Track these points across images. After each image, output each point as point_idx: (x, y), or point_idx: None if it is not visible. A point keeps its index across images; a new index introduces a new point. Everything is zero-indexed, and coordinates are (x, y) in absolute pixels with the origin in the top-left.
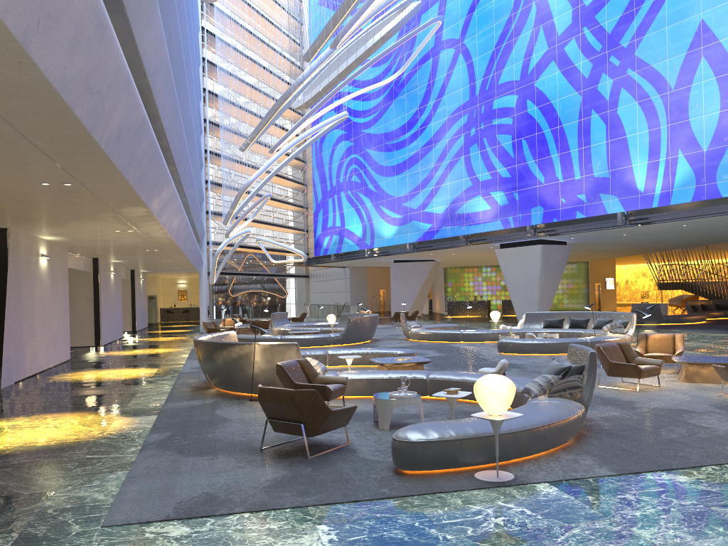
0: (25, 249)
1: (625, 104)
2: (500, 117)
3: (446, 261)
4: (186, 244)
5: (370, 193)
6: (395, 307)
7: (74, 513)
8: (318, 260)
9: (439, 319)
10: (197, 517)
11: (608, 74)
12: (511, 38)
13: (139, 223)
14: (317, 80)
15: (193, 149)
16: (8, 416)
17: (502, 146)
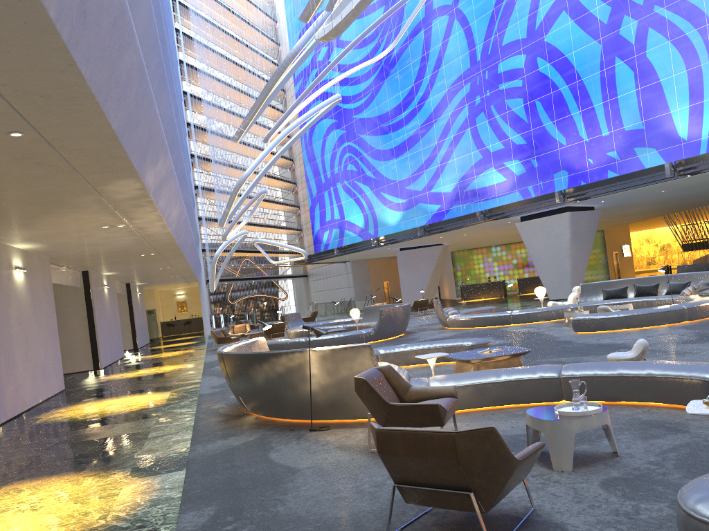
0: None
1: (656, 46)
2: (507, 81)
3: (454, 244)
4: (186, 244)
5: (368, 181)
6: (406, 297)
7: None
8: (319, 256)
9: (457, 305)
10: None
11: (631, 15)
12: None
13: (131, 211)
14: (343, 4)
15: (181, 145)
16: None
17: (513, 112)
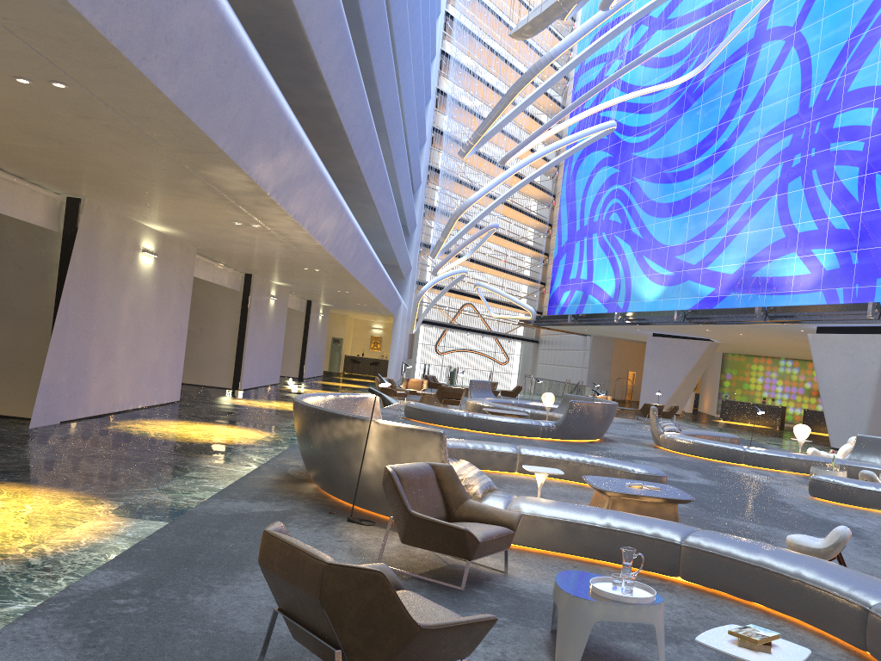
0: (111, 236)
1: None
2: (843, 140)
3: (728, 344)
4: (360, 267)
5: (632, 238)
6: (646, 397)
7: None
8: (550, 321)
9: (707, 423)
10: None
11: None
12: (879, 22)
13: (257, 210)
14: None
15: (400, 150)
16: None
17: (842, 183)
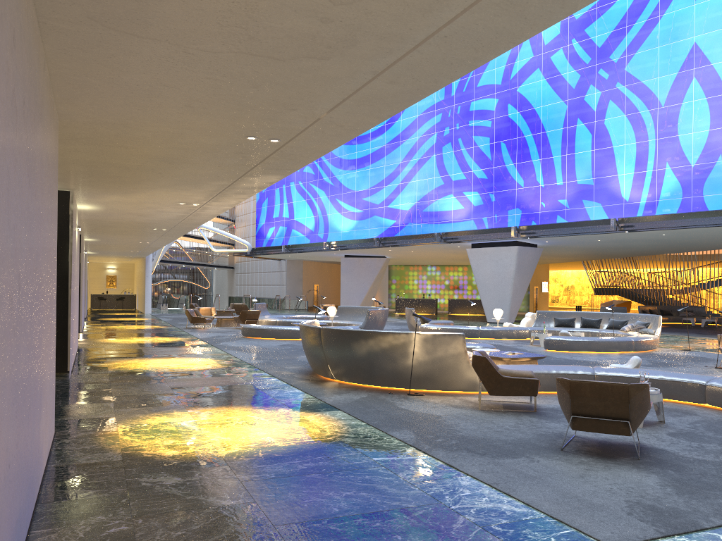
0: (74, 218)
1: (613, 116)
2: (477, 119)
3: (395, 259)
4: None
5: (325, 186)
6: (345, 302)
7: (534, 530)
8: (261, 251)
9: (395, 316)
10: (693, 531)
11: (596, 86)
12: None
13: (227, 196)
14: None
15: None
16: (157, 411)
17: (479, 148)
